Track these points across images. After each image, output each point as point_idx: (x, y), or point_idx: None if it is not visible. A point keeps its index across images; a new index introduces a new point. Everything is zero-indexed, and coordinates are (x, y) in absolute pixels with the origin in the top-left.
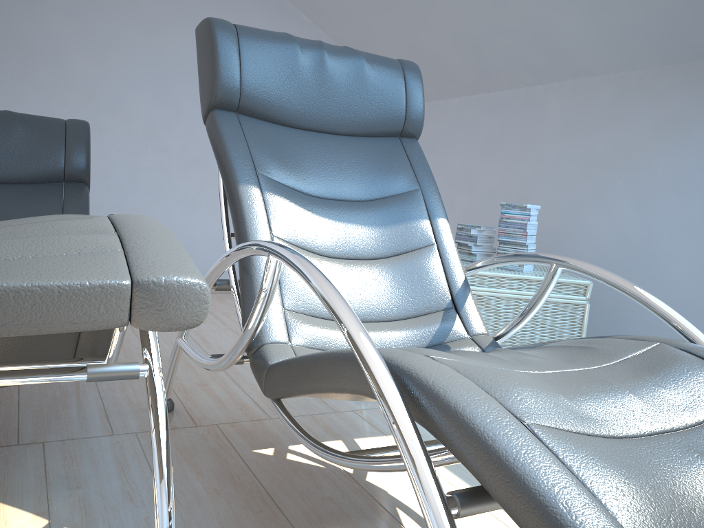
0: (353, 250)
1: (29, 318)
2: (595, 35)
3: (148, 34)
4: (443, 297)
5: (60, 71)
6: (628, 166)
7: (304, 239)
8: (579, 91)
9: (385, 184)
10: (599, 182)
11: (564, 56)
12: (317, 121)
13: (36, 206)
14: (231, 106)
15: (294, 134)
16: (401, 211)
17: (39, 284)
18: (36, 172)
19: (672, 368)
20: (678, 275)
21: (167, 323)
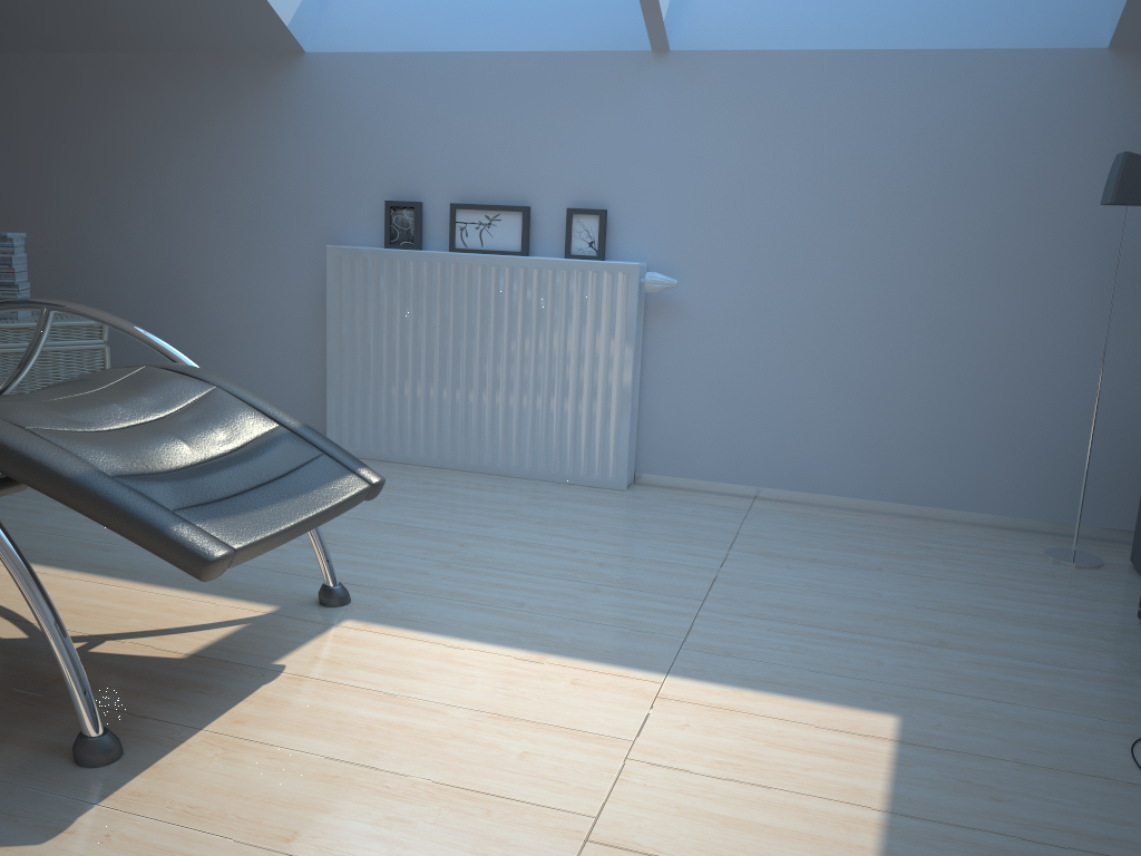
0: None
1: None
2: (60, 4)
3: None
4: None
5: None
6: (134, 174)
7: None
8: (54, 71)
9: None
10: (103, 194)
11: (23, 22)
12: None
13: None
14: None
15: None
16: None
17: None
18: None
19: (150, 382)
20: (210, 301)
21: None
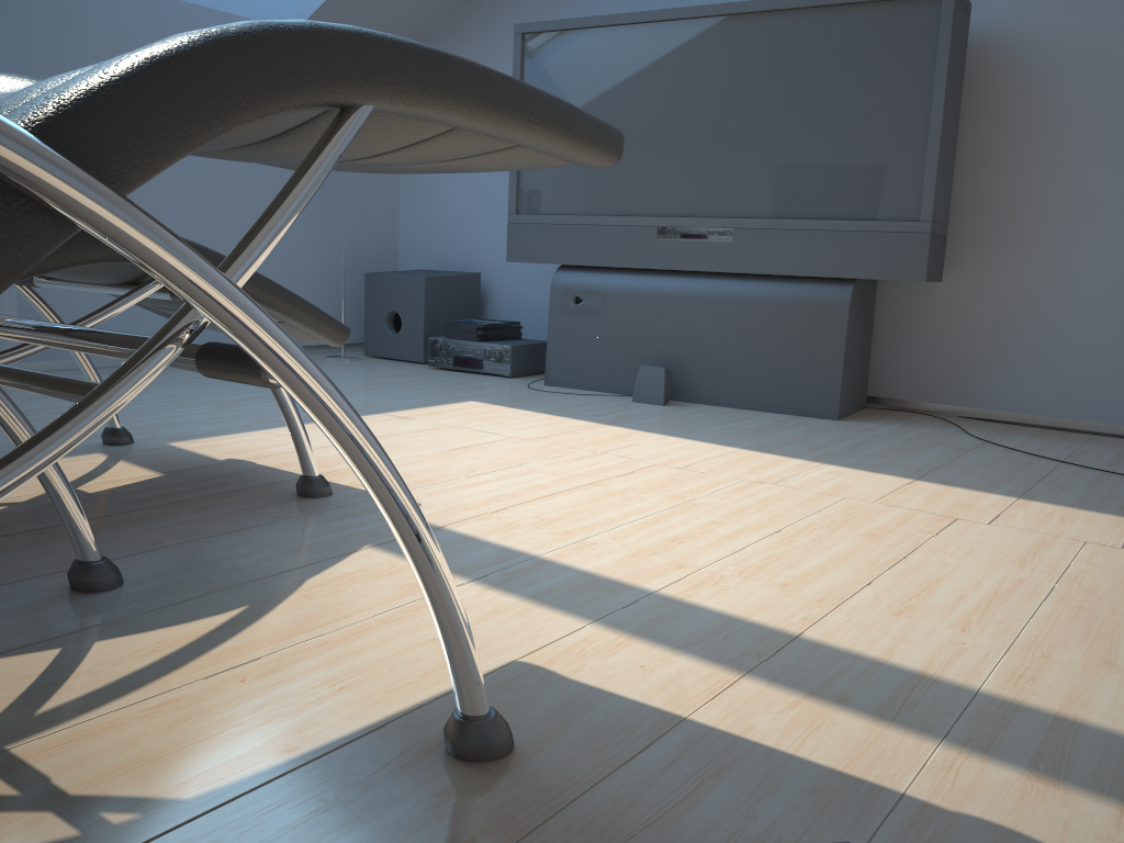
0: None
1: None
2: None
3: None
4: None
5: None
6: None
7: None
8: None
9: None
10: None
11: None
12: None
13: None
14: None
15: None
16: None
17: None
18: None
19: None
20: None
21: None
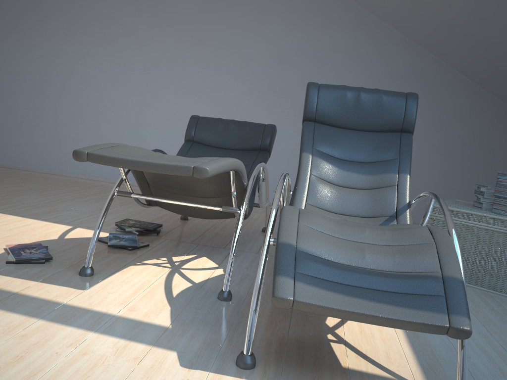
0: (351, 184)
1: (174, 171)
2: None
3: (336, 75)
4: (391, 210)
5: (292, 97)
6: None
7: (326, 177)
8: None
9: (380, 155)
10: None
11: None
12: (353, 125)
13: (245, 159)
14: (311, 119)
15: (340, 131)
16: (383, 168)
17: (176, 164)
18: (250, 146)
19: (403, 230)
20: None
21: (199, 176)
